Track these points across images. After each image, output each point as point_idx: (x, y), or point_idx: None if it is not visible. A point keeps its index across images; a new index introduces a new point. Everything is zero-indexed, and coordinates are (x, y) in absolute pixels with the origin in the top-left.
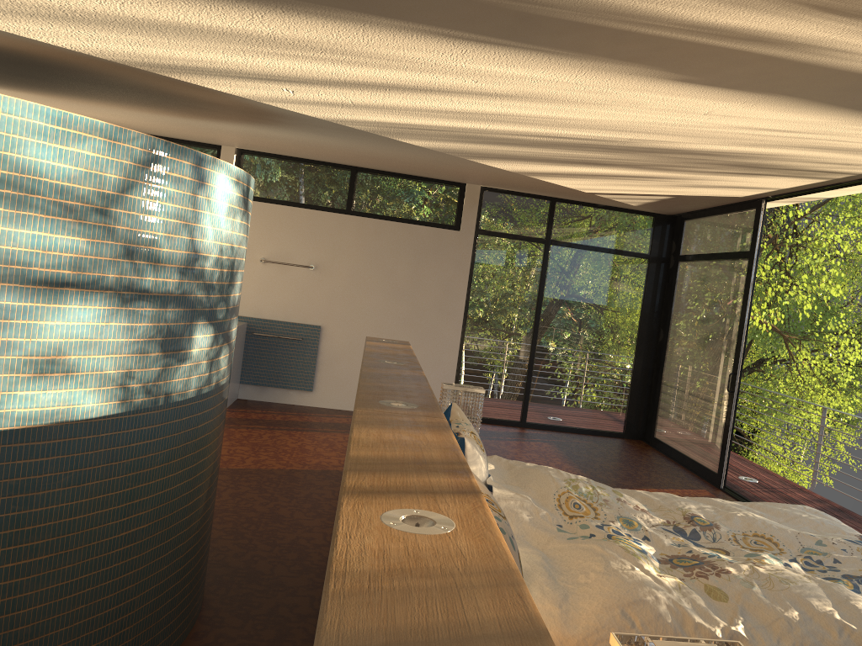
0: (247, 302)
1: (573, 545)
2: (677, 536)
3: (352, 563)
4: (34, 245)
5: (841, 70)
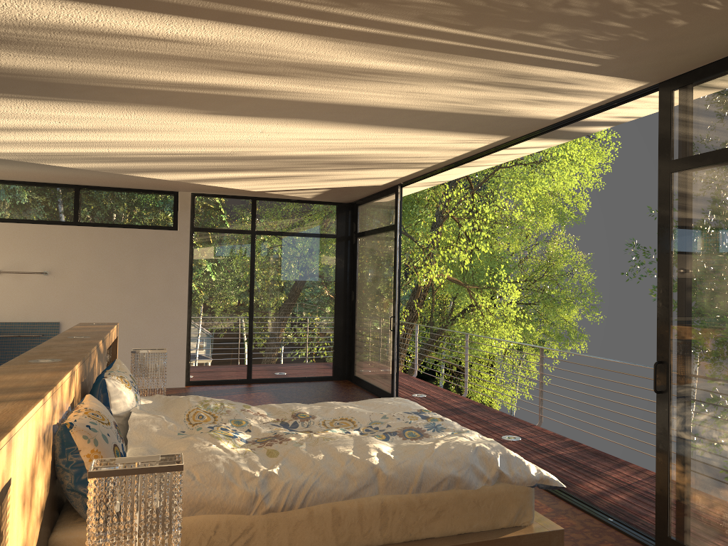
0: None
1: (179, 440)
2: (279, 427)
3: None
4: None
5: (310, 102)
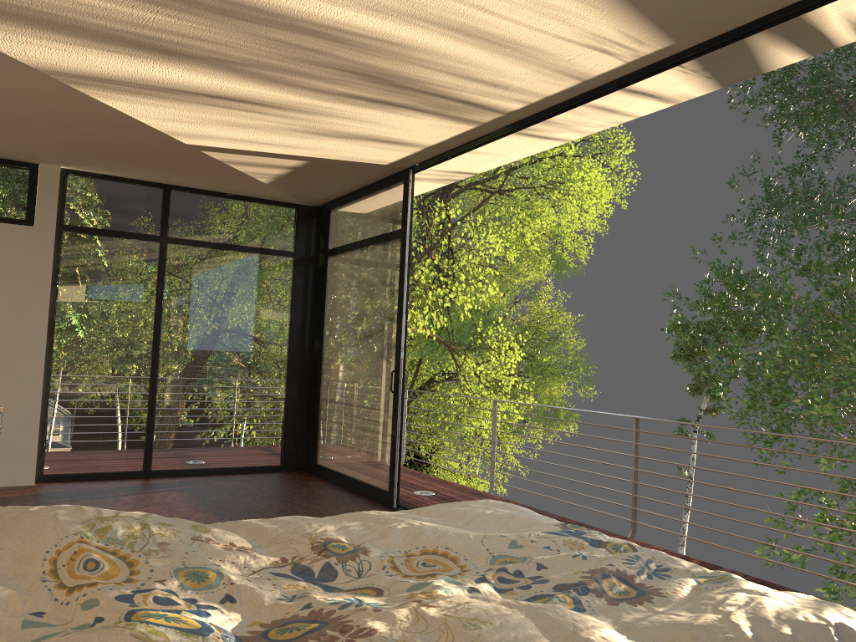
0: None
1: None
2: (296, 581)
3: None
4: None
5: None
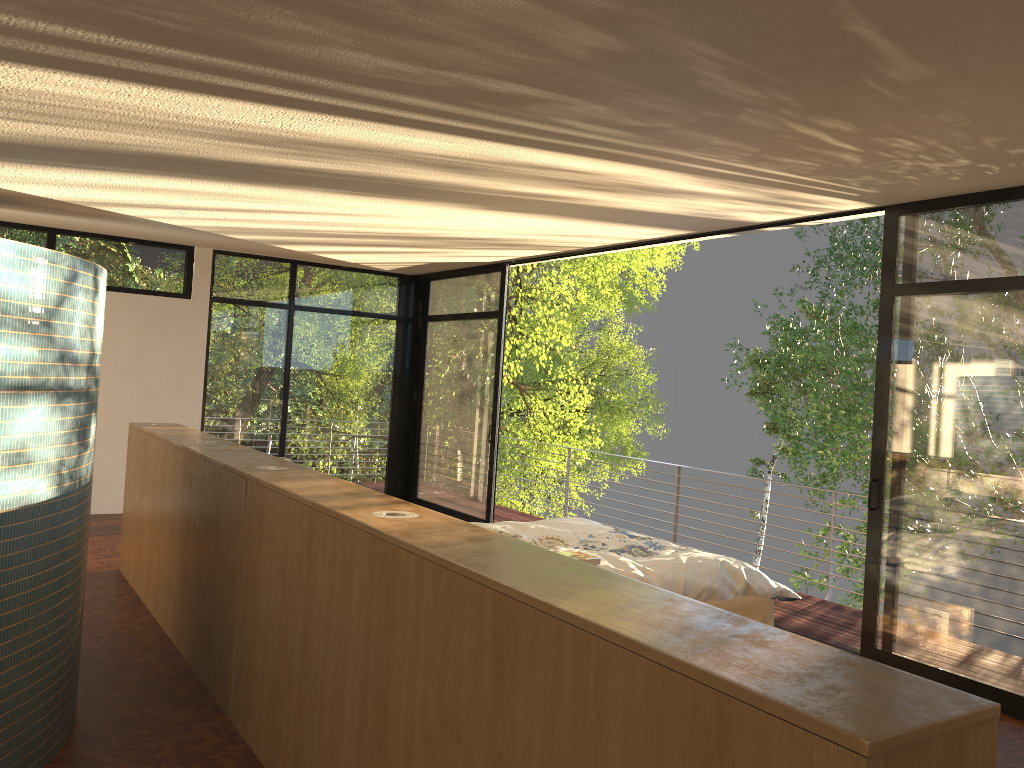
0: None
1: None
2: None
3: (389, 528)
4: (8, 356)
5: (589, 206)
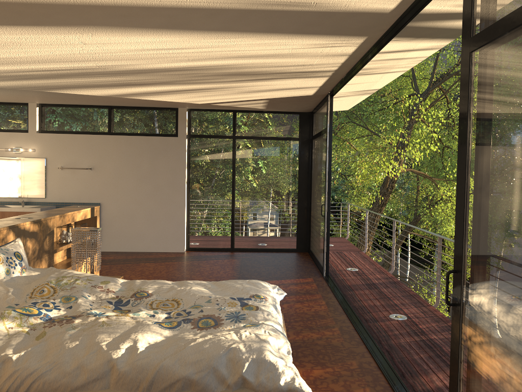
0: (54, 193)
1: None
2: (110, 304)
3: None
4: None
5: (63, 4)
